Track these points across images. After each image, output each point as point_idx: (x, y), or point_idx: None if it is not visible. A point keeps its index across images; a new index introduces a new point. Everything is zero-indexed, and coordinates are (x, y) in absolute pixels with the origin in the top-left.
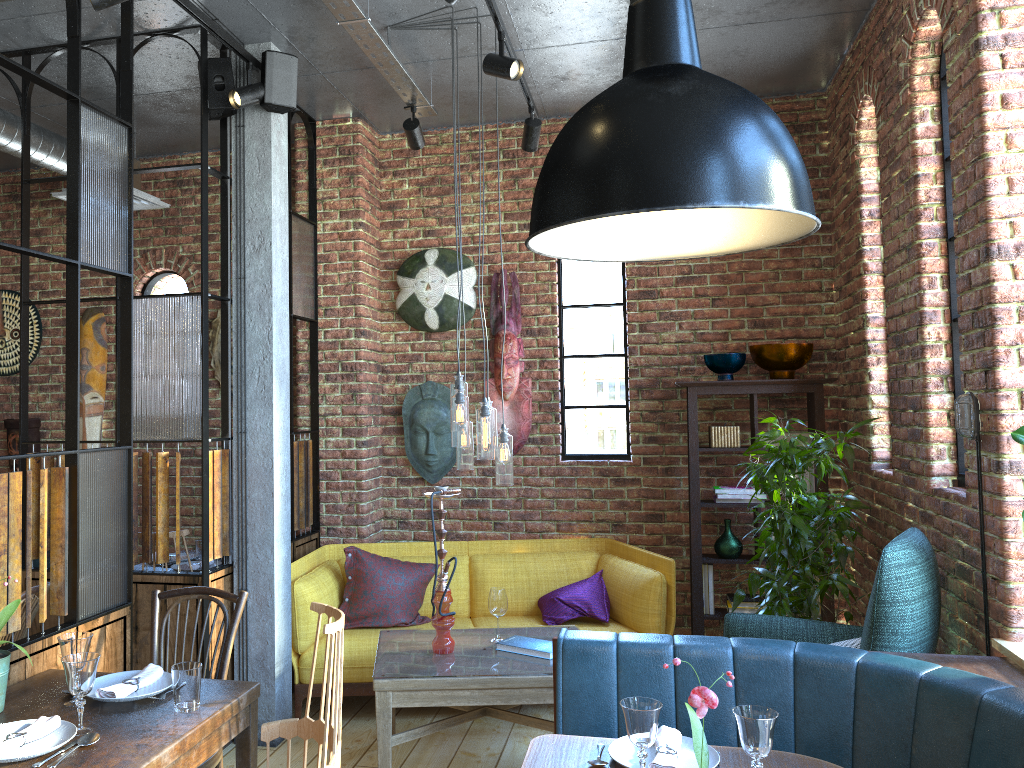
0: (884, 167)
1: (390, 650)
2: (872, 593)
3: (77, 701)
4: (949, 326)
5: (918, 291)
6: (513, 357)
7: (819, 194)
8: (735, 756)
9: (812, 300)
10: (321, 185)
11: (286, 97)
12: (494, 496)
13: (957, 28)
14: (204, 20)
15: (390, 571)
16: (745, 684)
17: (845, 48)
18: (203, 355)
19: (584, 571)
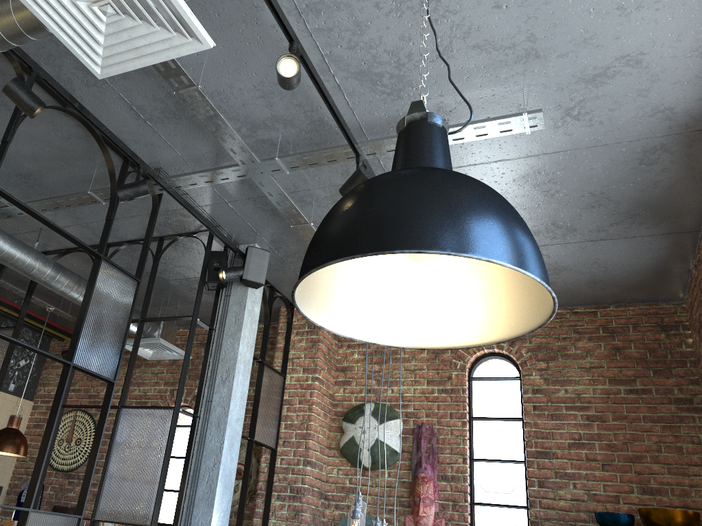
0: None
1: None
2: None
3: None
4: None
5: None
6: (429, 497)
7: (690, 381)
8: None
9: (696, 473)
10: (292, 348)
11: (258, 276)
12: None
13: None
14: (203, 220)
15: None
16: None
17: (690, 263)
18: (165, 455)
19: None
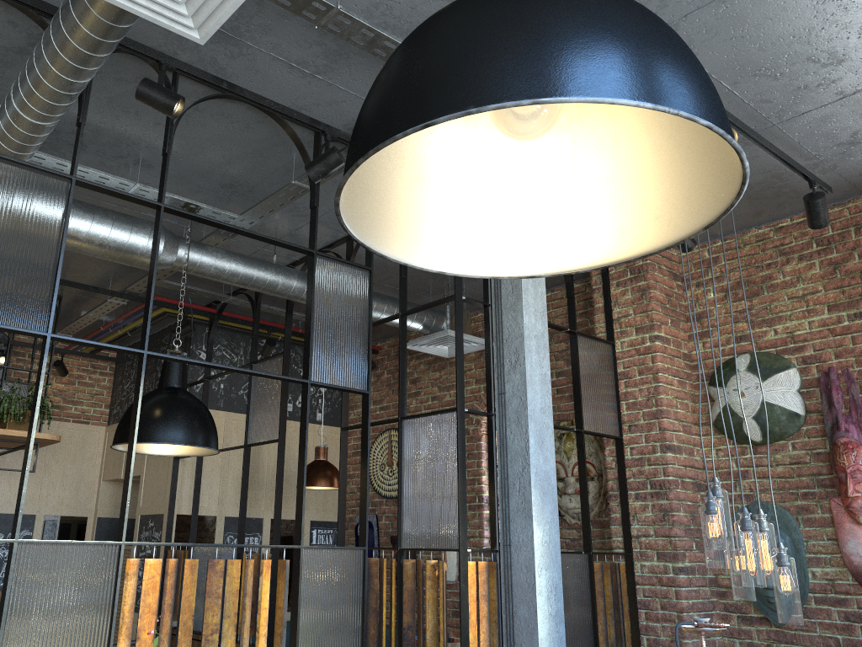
0: None
1: None
2: None
3: None
4: None
5: None
6: (860, 470)
7: None
8: None
9: None
10: (616, 306)
11: None
12: None
13: None
14: None
15: None
16: None
17: None
18: (458, 466)
19: None
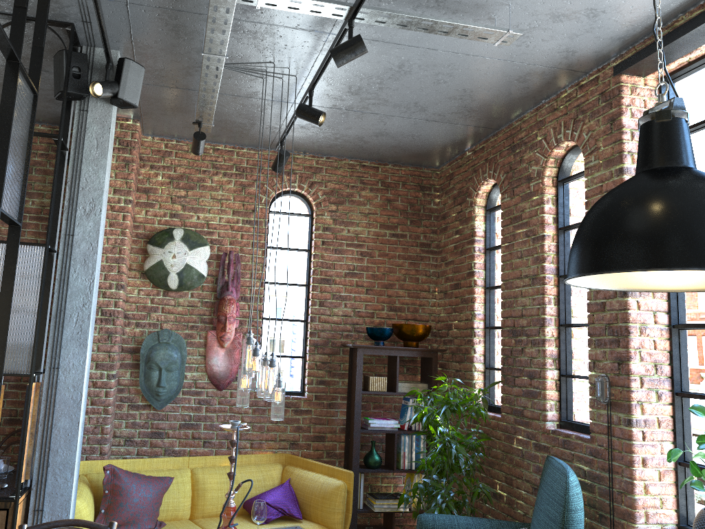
0: (507, 225)
1: None
2: (561, 504)
3: None
4: (557, 328)
5: (541, 305)
6: (233, 316)
7: (432, 231)
8: None
9: (424, 297)
10: None
11: (134, 97)
12: (206, 420)
13: (600, 157)
14: (103, 22)
15: (141, 485)
16: None
17: (468, 147)
18: (41, 299)
19: (275, 479)
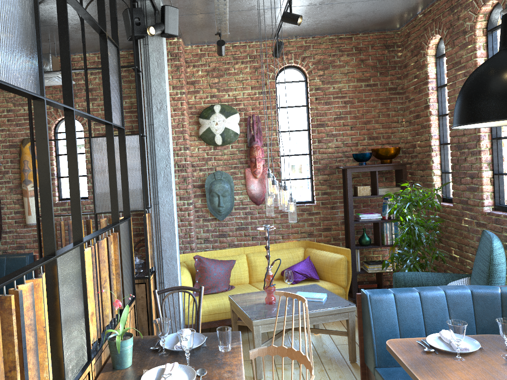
0: (450, 69)
1: (245, 305)
2: (487, 261)
3: (187, 354)
4: (490, 141)
5: None
6: (260, 157)
7: (397, 77)
8: (477, 339)
9: (394, 126)
10: None
11: (174, 30)
12: (251, 224)
13: None
14: None
15: (217, 265)
16: (452, 306)
17: (419, 11)
18: (142, 166)
19: (300, 257)
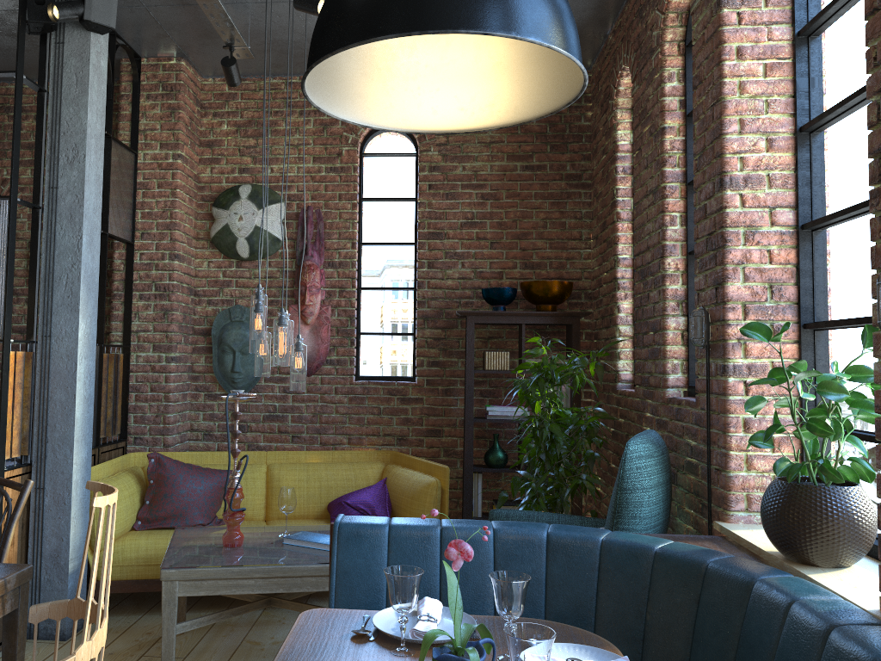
0: (637, 125)
1: (182, 544)
2: (616, 482)
3: None
4: (685, 258)
5: (661, 227)
6: (315, 285)
7: (582, 157)
8: (491, 623)
9: (573, 247)
10: (143, 117)
11: (106, 17)
12: (293, 411)
13: None
14: None
15: (191, 476)
16: (503, 562)
17: (608, 28)
18: (9, 257)
19: (370, 479)
